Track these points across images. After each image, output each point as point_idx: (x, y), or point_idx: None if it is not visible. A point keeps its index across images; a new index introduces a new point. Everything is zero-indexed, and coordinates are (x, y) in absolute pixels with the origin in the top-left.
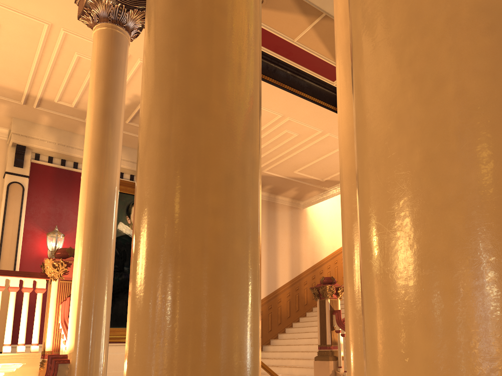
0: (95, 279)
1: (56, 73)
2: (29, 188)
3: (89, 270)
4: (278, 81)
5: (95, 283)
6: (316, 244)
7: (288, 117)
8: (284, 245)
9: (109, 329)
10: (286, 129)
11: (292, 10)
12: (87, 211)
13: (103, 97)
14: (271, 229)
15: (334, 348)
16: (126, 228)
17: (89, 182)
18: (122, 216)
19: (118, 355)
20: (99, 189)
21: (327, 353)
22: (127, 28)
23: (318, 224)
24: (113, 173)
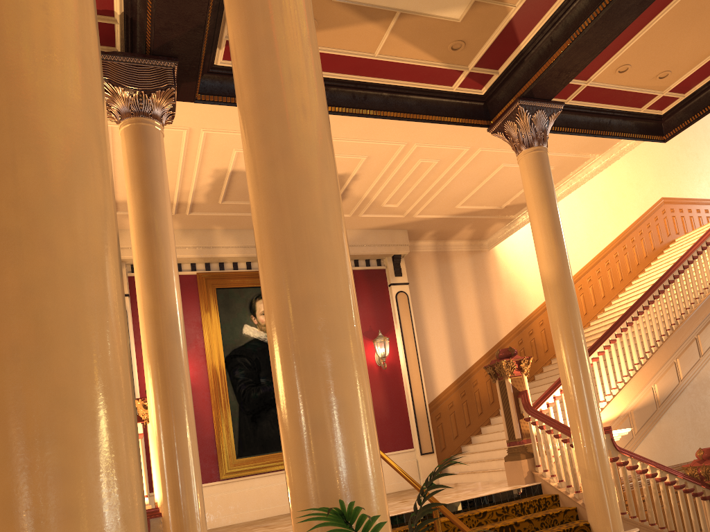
0: (171, 420)
1: (119, 170)
2: (132, 308)
3: (162, 411)
4: (373, 110)
5: (171, 425)
6: (517, 294)
7: (414, 143)
8: (469, 306)
9: (199, 472)
10: (420, 159)
11: (355, 21)
12: (149, 345)
13: (142, 209)
14: (447, 288)
15: (527, 442)
16: (253, 330)
17: (145, 312)
18: (245, 316)
19: (273, 486)
20: (157, 317)
21: (518, 450)
22: (154, 115)
23: (516, 266)
24: (170, 294)
